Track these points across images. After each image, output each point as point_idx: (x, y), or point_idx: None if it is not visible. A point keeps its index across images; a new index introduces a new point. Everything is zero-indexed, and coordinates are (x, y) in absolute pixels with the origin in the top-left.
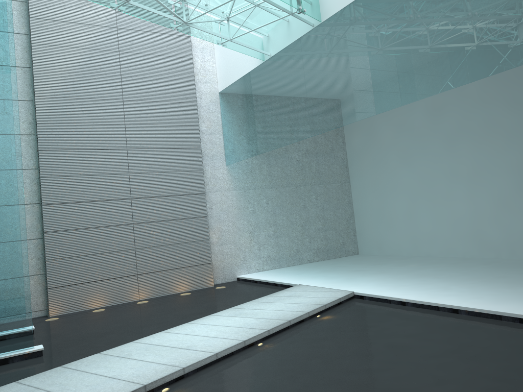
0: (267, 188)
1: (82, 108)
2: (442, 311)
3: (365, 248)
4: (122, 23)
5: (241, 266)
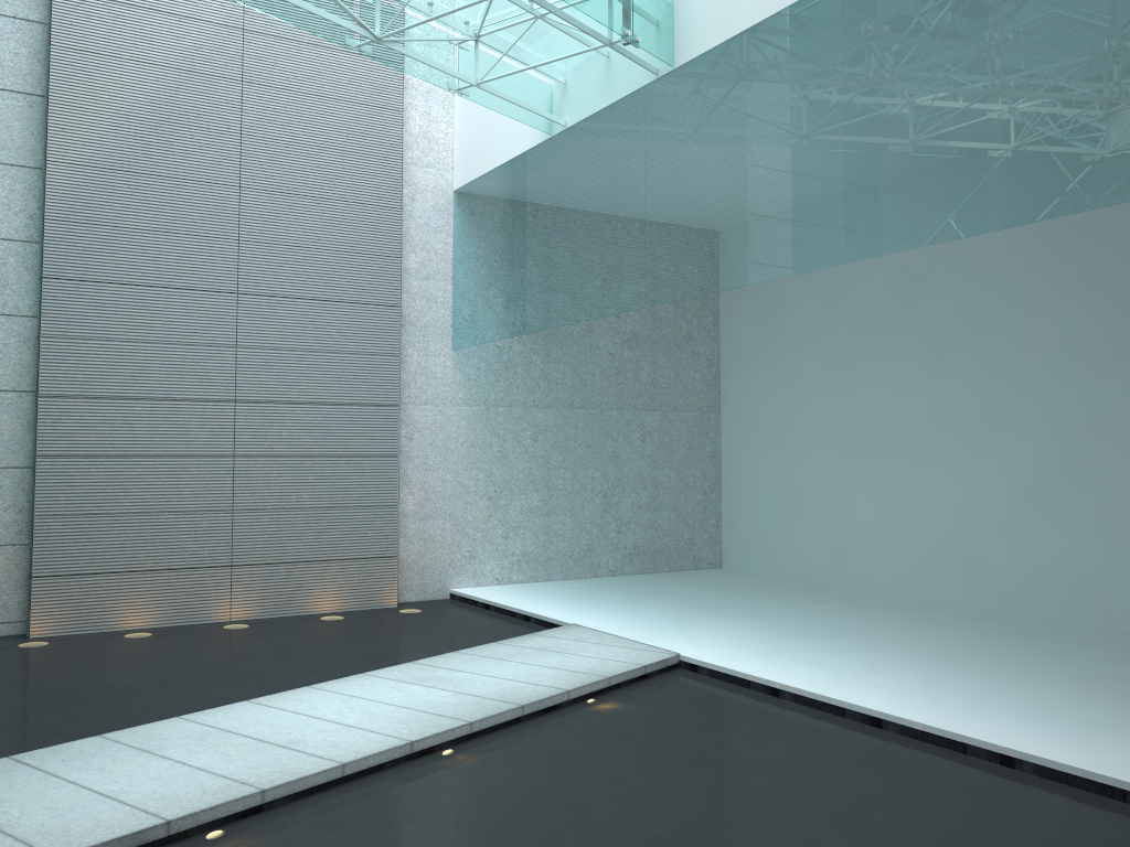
0: (537, 406)
1: (149, 196)
2: (851, 718)
3: (737, 557)
4: (255, 21)
5: (462, 568)
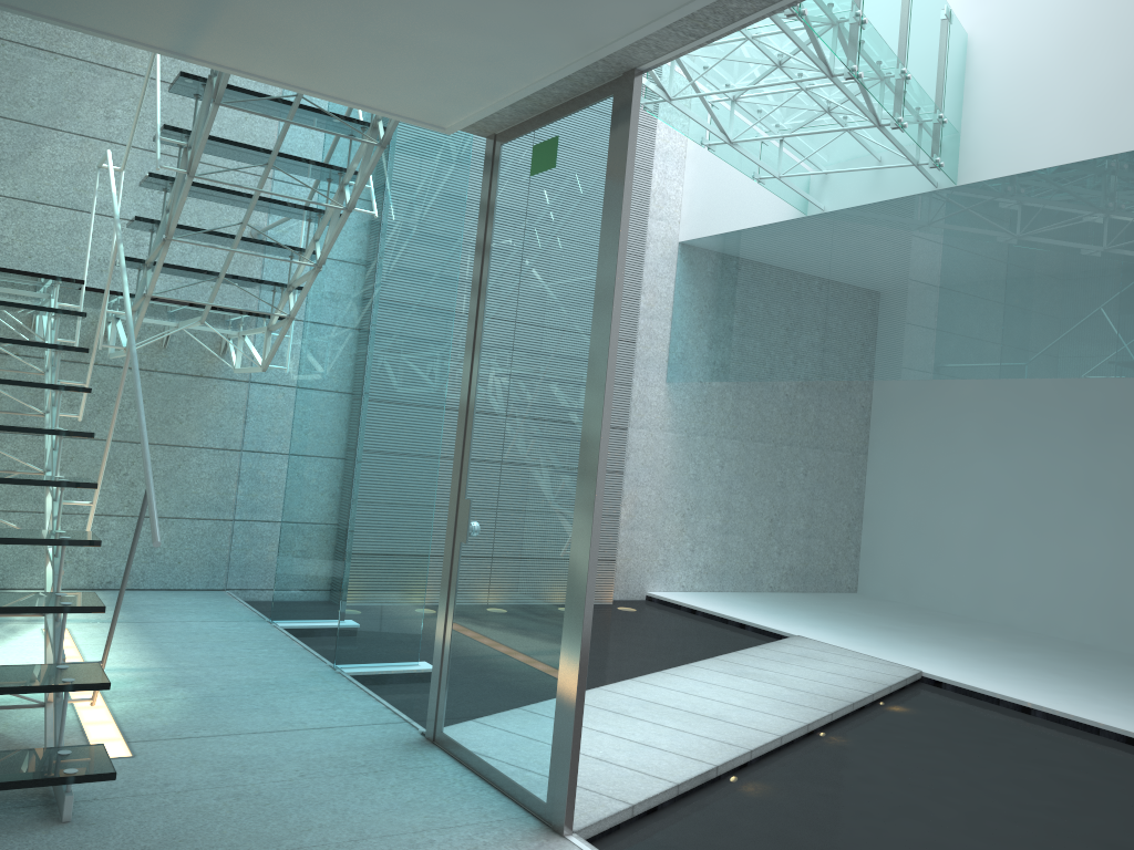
0: (726, 437)
1: None
2: (1105, 736)
3: (874, 585)
4: None
5: (657, 574)
